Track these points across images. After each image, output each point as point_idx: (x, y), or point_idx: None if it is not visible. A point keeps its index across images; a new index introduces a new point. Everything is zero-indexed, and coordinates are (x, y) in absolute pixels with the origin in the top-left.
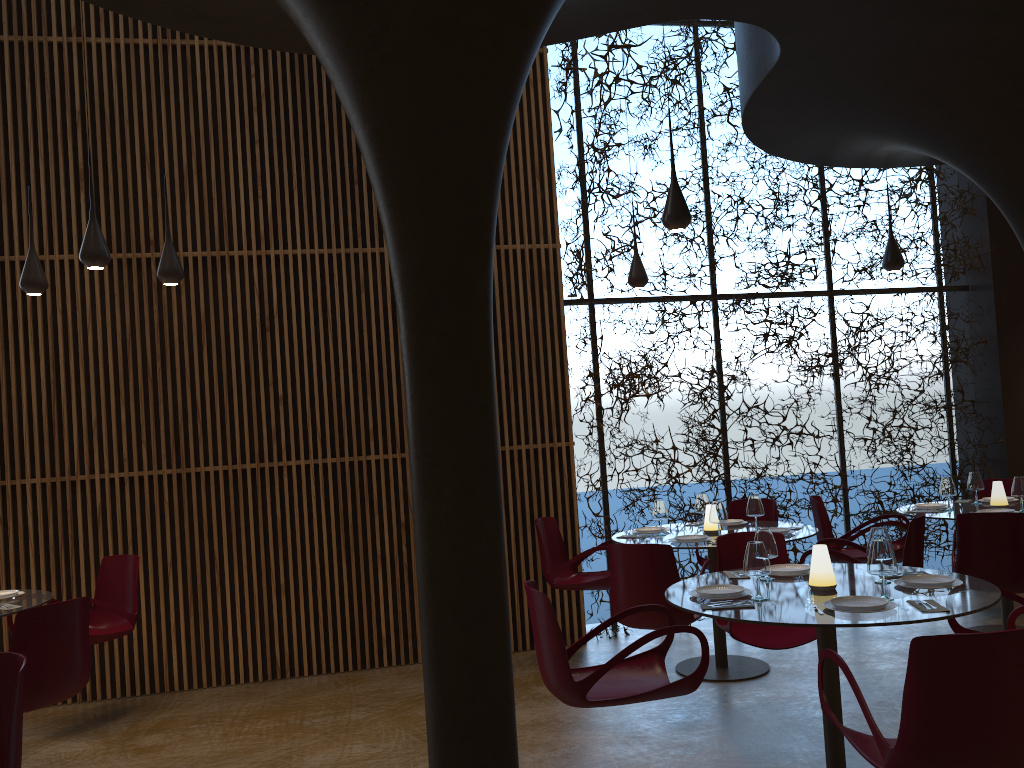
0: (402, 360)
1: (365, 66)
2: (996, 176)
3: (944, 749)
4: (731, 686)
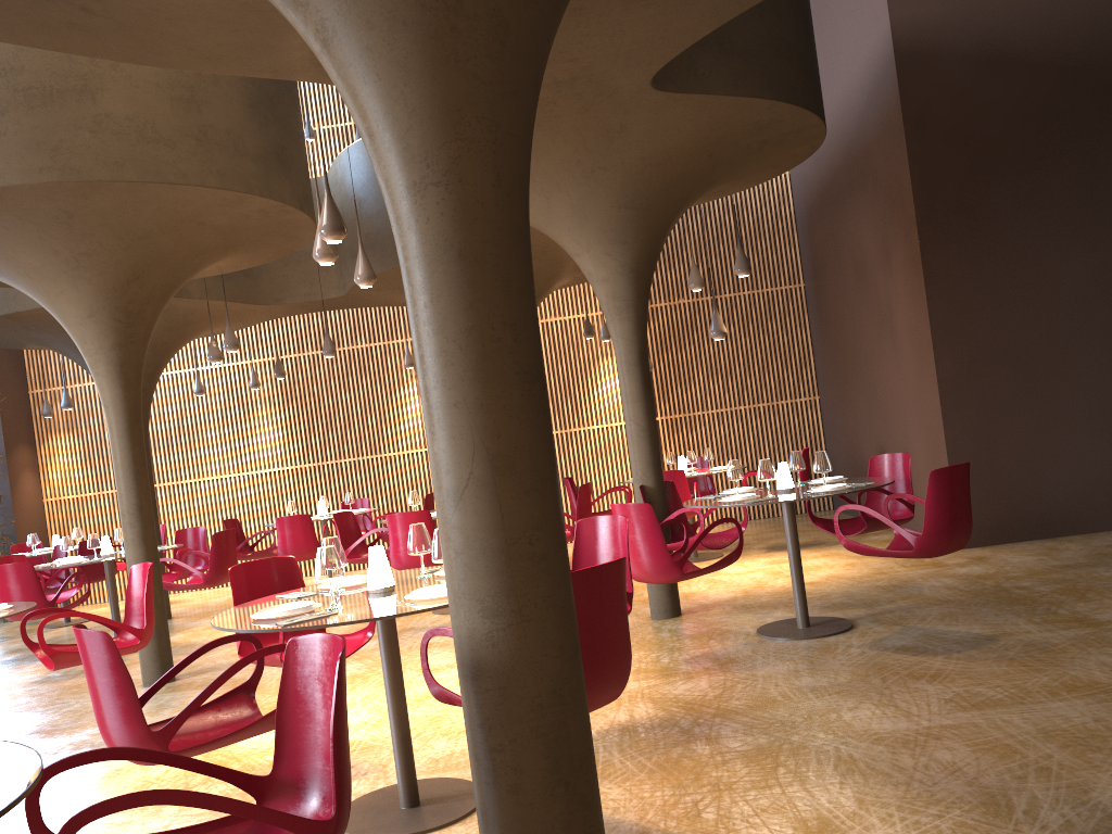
0: (120, 439)
1: (124, 342)
2: None
3: (223, 568)
4: None
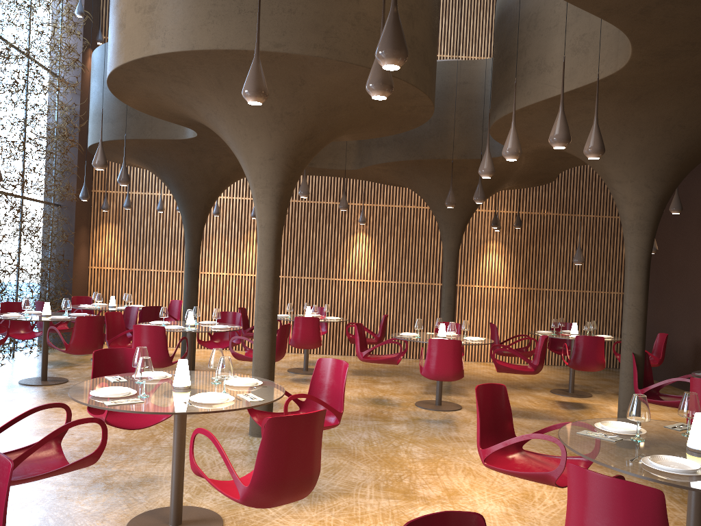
0: (268, 252)
1: (286, 182)
2: (188, 191)
3: (281, 350)
4: (68, 384)
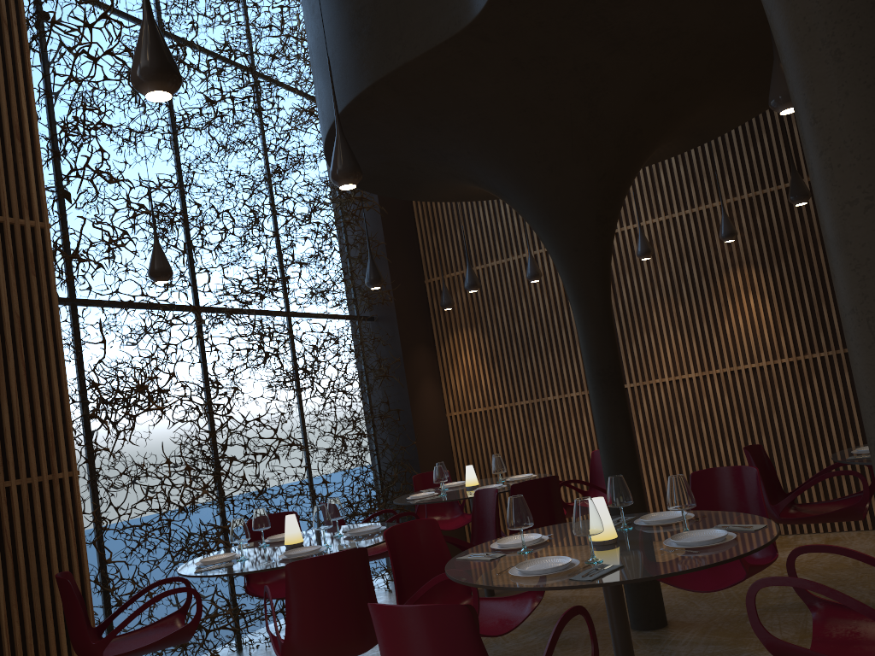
0: None
1: None
2: (548, 191)
3: None
4: None
